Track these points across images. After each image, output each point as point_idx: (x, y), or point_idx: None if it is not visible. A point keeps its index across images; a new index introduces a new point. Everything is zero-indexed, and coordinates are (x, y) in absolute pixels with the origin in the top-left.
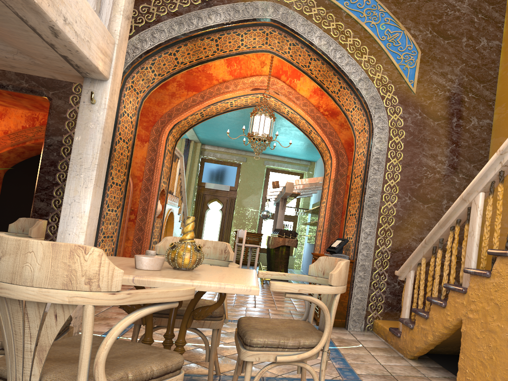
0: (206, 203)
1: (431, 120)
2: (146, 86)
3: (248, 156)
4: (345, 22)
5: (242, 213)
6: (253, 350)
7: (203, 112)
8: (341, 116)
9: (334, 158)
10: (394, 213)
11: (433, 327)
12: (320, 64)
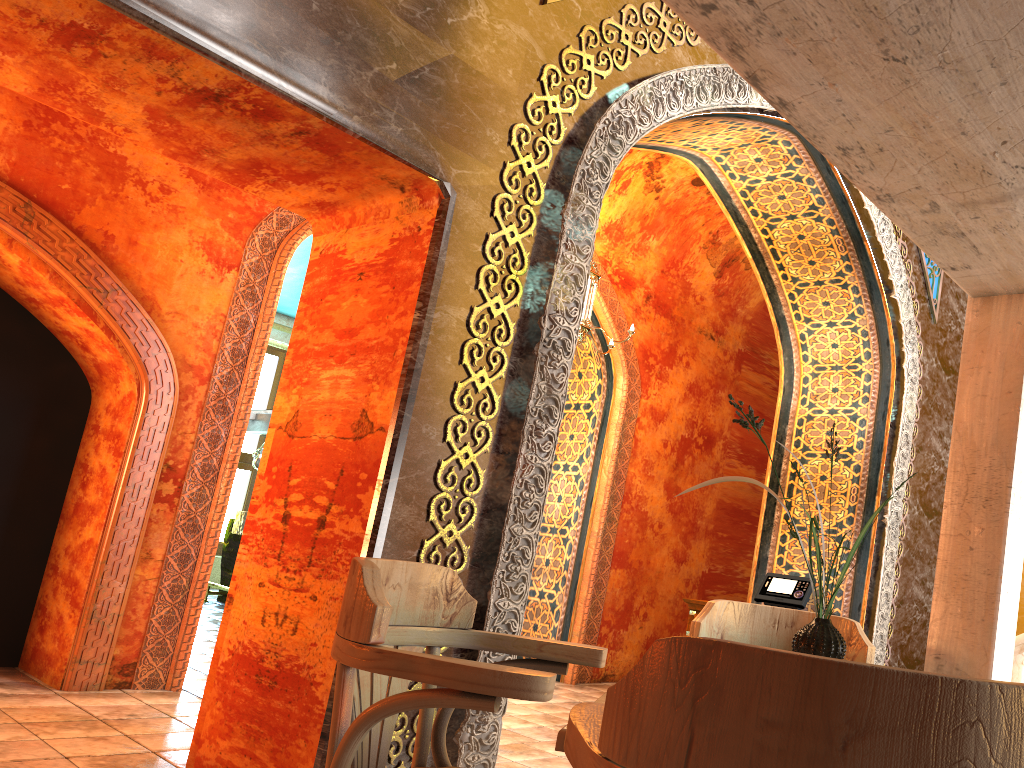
0: None
1: (943, 372)
2: None
3: None
4: None
5: None
6: None
7: None
8: (638, 291)
9: (625, 378)
10: (904, 535)
11: None
12: (826, 230)
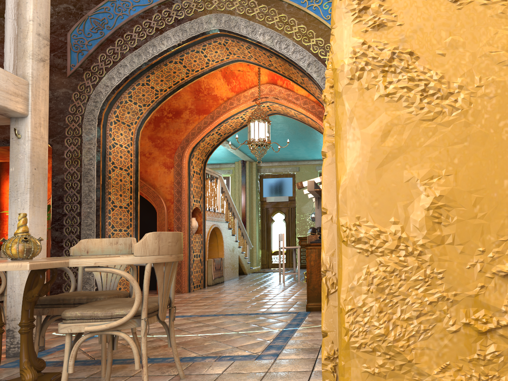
0: (270, 215)
1: None
2: (136, 118)
3: (300, 165)
4: (287, 12)
5: (303, 219)
6: (67, 323)
7: (218, 132)
8: None
9: None
10: None
11: None
12: (276, 59)
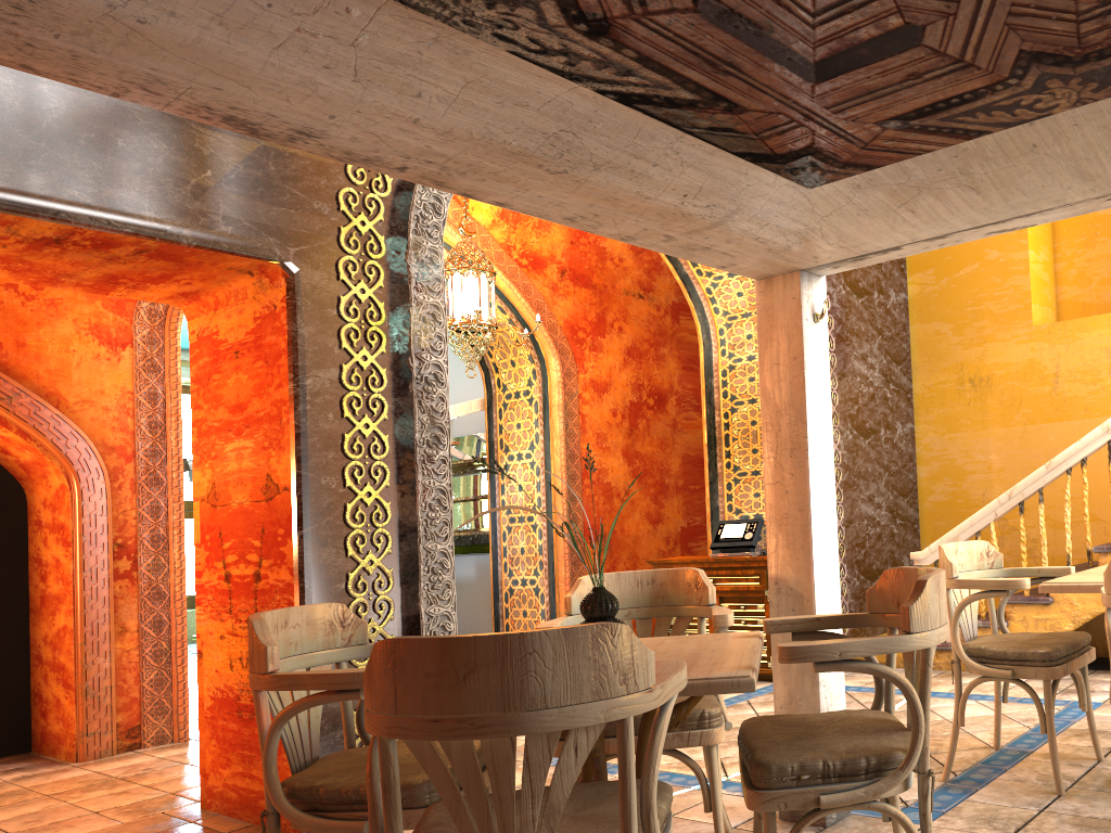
0: None
1: (855, 296)
2: None
3: None
4: None
5: None
6: None
7: None
8: (551, 268)
9: (556, 359)
10: (840, 460)
11: (1074, 610)
12: None
